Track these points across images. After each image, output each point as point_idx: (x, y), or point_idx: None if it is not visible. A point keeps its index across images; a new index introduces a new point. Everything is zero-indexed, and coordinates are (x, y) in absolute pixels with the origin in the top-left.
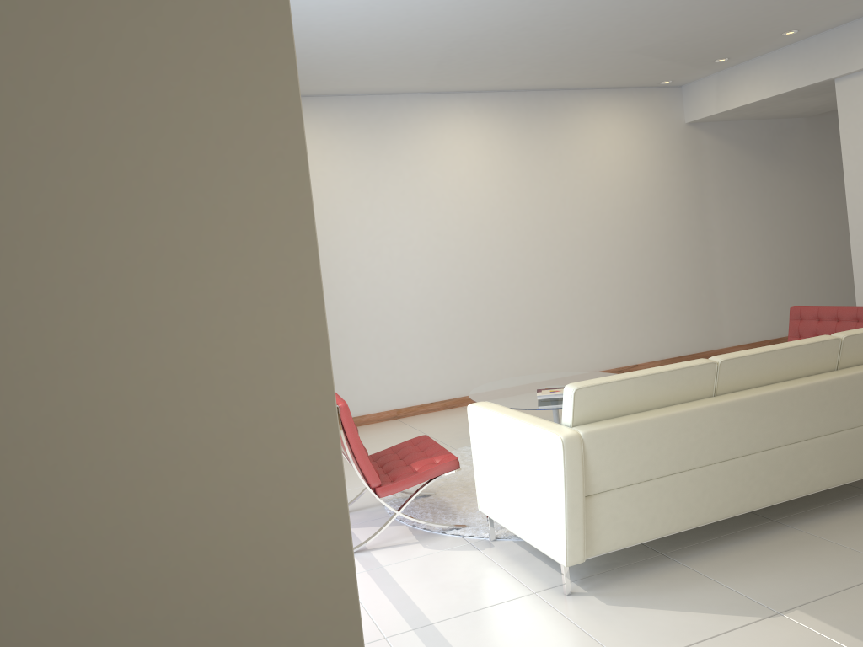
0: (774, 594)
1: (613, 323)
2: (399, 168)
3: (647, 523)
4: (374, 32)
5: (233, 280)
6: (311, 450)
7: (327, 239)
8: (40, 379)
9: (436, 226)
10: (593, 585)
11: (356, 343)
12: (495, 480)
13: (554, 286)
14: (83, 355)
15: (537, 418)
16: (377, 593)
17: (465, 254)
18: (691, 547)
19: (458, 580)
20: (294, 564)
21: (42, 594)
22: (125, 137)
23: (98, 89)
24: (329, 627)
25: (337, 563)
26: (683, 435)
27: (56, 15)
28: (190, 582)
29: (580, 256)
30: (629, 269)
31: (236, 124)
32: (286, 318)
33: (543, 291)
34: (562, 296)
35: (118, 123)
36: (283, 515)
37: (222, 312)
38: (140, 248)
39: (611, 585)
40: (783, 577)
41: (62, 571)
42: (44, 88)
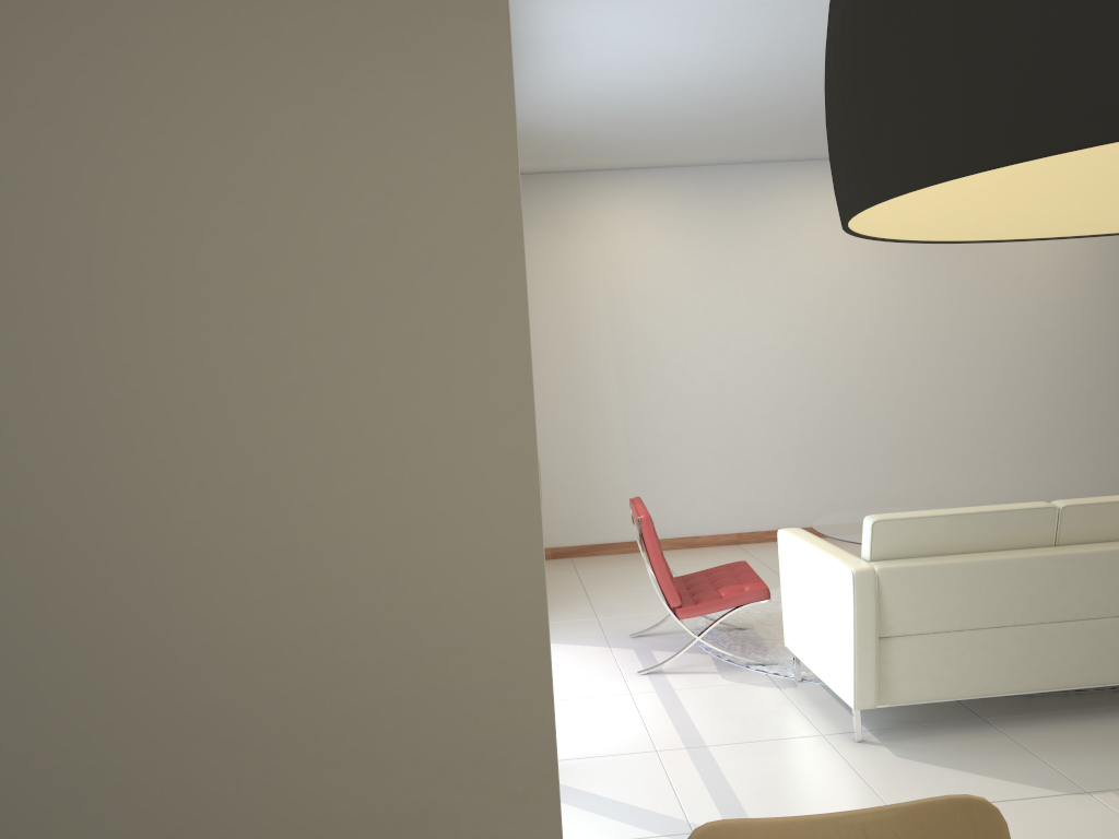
0: (1094, 774)
1: (1030, 451)
2: (754, 249)
3: (957, 678)
4: (717, 106)
5: (473, 407)
6: (521, 529)
7: (665, 331)
8: (351, 464)
9: (797, 319)
10: (890, 737)
11: (692, 452)
12: (798, 614)
13: (949, 400)
14: (376, 451)
15: (839, 549)
16: (661, 712)
17: (832, 355)
18: (1022, 717)
19: (746, 713)
20: (505, 608)
21: (345, 600)
22: (409, 310)
23: (394, 279)
24: (527, 656)
25: (535, 612)
26: (1006, 586)
27: (372, 232)
28: (434, 608)
29: (987, 363)
30: (1058, 382)
31: (481, 300)
32: (508, 436)
33: (933, 404)
34: (960, 413)
35: (405, 301)
36: (499, 572)
37: (465, 429)
38: (414, 383)
39: (909, 740)
40: (1115, 760)
41: (358, 588)
42: (362, 280)
